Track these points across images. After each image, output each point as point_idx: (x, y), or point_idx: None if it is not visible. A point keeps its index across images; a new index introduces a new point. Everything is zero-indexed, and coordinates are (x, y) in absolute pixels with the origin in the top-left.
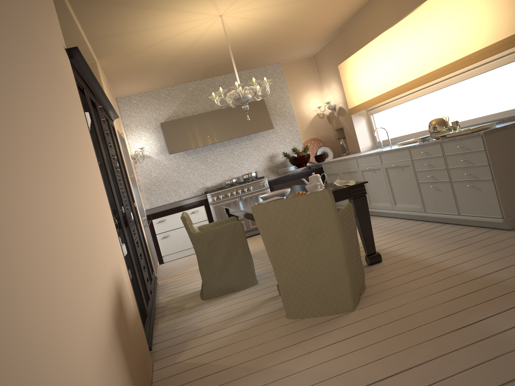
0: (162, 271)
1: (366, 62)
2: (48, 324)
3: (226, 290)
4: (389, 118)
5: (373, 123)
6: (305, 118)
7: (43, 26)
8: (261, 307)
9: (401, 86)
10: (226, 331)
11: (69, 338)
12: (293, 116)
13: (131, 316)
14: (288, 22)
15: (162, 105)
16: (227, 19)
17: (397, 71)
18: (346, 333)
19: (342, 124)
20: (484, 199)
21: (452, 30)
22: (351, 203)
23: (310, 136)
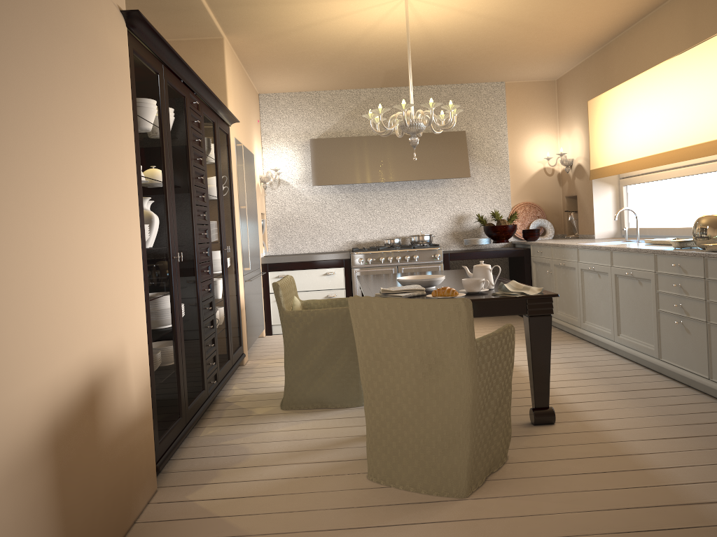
0: (262, 346)
1: (630, 103)
2: None
3: (315, 403)
4: (650, 196)
5: (624, 199)
6: (523, 171)
7: None
8: (345, 447)
9: (674, 151)
10: (276, 470)
11: None
12: (506, 165)
13: (120, 421)
14: (515, 22)
15: (319, 115)
16: (416, 4)
17: (673, 126)
18: (432, 536)
19: (577, 191)
20: None
21: None
22: (526, 323)
23: (525, 199)
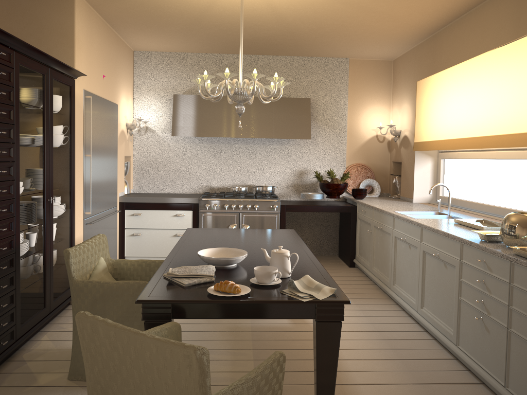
0: None
1: (453, 87)
2: None
3: None
4: (463, 172)
5: (441, 170)
6: (359, 137)
7: None
8: None
9: (489, 137)
10: None
11: None
12: (344, 130)
13: None
14: (353, 3)
15: (185, 73)
16: None
17: (490, 114)
18: None
19: (402, 158)
20: None
21: None
22: (314, 326)
23: (358, 160)
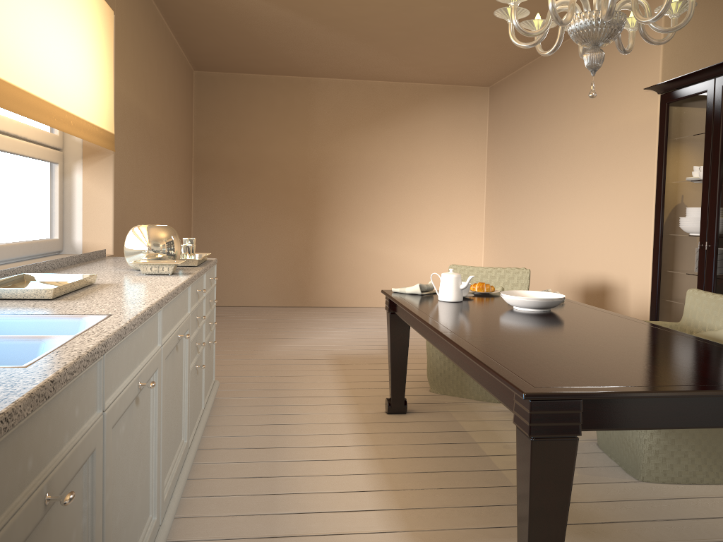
0: None
1: None
2: (542, 253)
3: None
4: None
5: None
6: None
7: (608, 114)
8: None
9: None
10: None
11: (548, 263)
12: None
13: None
14: None
15: None
16: None
17: None
18: None
19: None
20: (210, 360)
21: (55, 39)
22: None
23: None
